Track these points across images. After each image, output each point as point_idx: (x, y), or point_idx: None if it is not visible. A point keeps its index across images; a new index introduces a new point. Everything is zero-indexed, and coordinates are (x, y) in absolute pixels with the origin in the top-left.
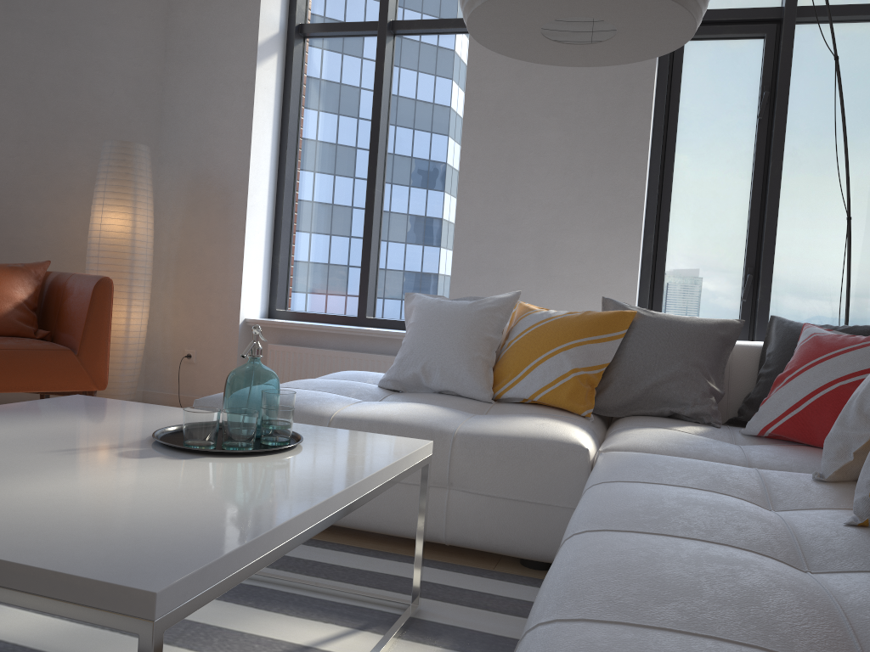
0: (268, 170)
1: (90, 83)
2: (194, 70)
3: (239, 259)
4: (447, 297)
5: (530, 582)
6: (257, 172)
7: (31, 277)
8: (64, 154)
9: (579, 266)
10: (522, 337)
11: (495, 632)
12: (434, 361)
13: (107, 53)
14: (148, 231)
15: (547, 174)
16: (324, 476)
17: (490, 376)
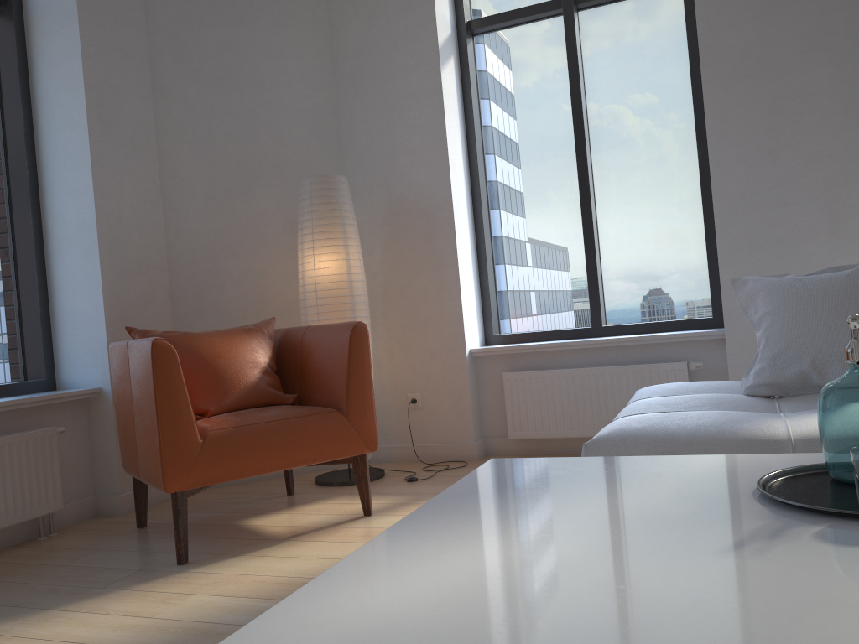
0: (463, 183)
1: (267, 124)
2: (371, 90)
3: (454, 284)
4: (692, 288)
5: None
6: (456, 187)
7: (265, 337)
8: (252, 203)
9: None
10: None
11: None
12: (827, 351)
13: (278, 89)
14: (361, 269)
15: (822, 120)
16: None
17: None
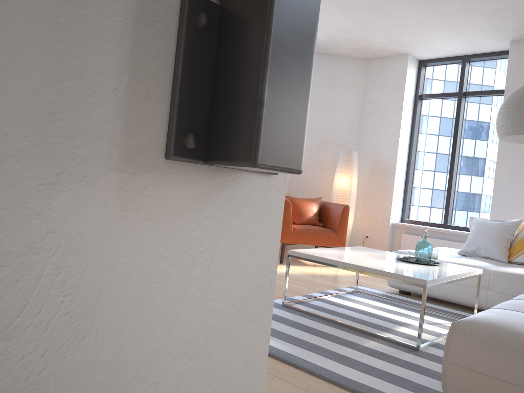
0: (403, 158)
1: (333, 126)
2: (374, 118)
3: (390, 197)
4: (488, 217)
5: None
6: (399, 160)
7: (317, 203)
8: (322, 154)
9: None
10: (522, 238)
11: None
12: (482, 245)
13: (340, 113)
14: (355, 185)
15: None
16: (450, 271)
17: (507, 252)
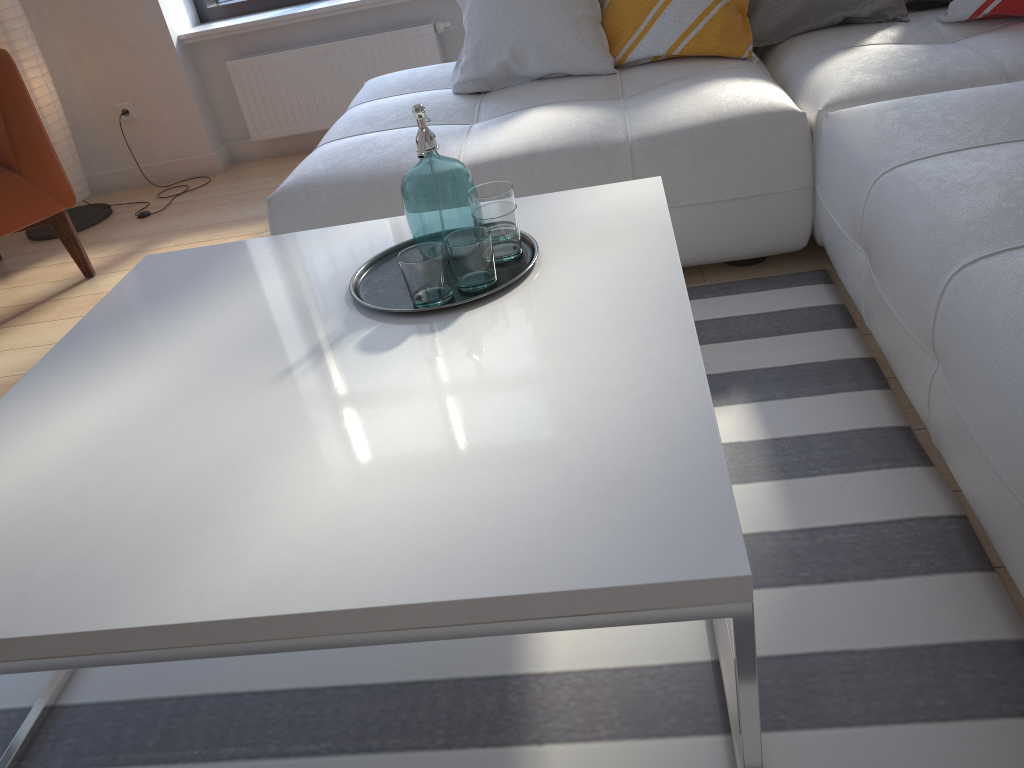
0: None
1: None
2: None
3: None
4: None
5: (760, 286)
6: None
7: None
8: None
9: None
10: None
11: (778, 363)
12: (524, 39)
13: None
14: None
15: None
16: (637, 293)
17: (602, 37)
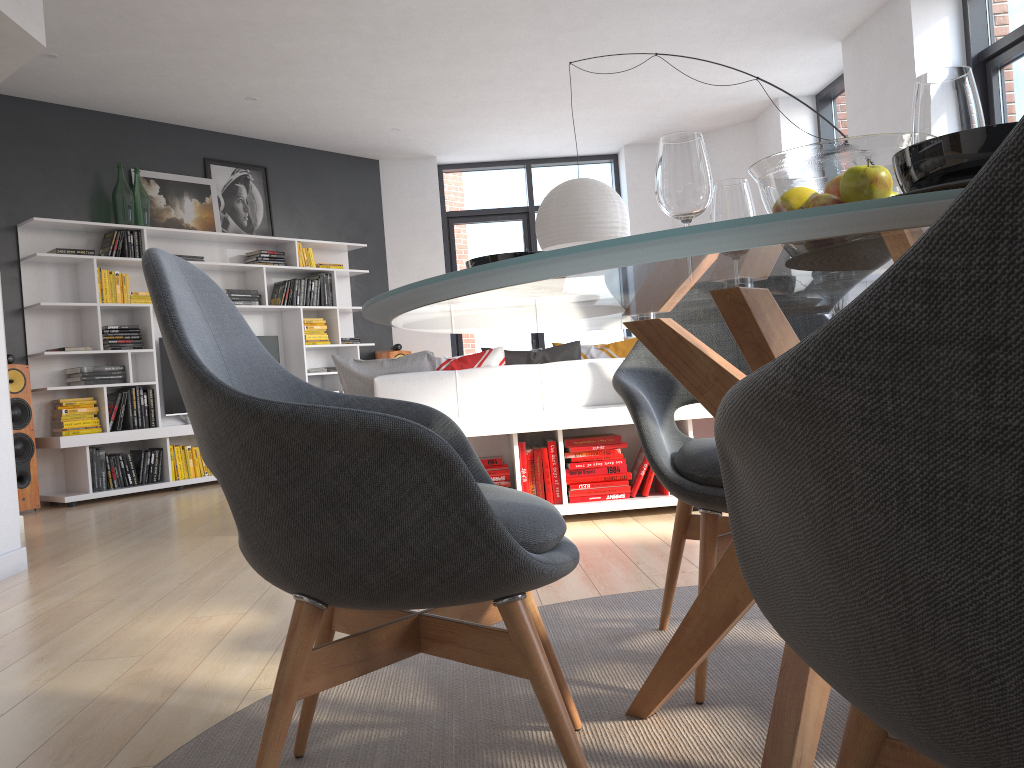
0: None
1: None
2: None
3: None
4: None
5: None
6: None
7: None
8: None
9: None
10: None
11: None
12: None
13: None
14: None
15: None
16: None
17: None
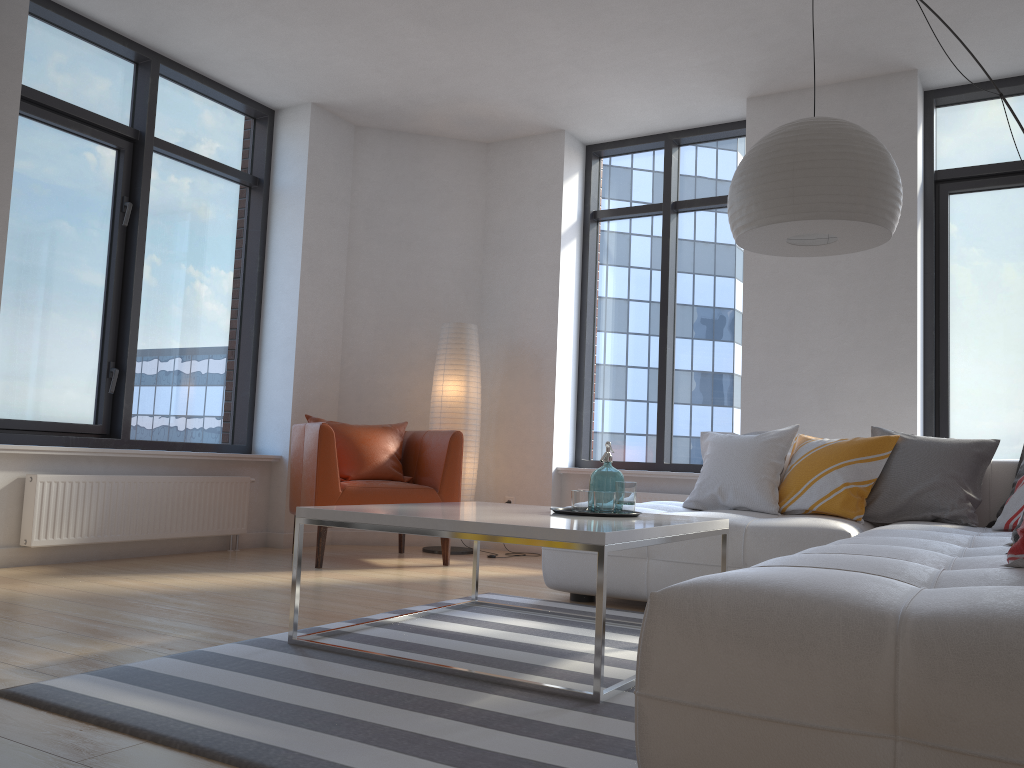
0: (571, 337)
1: (427, 277)
2: (508, 259)
3: (550, 415)
4: None
5: None
6: (563, 340)
7: (397, 434)
8: (407, 335)
9: (859, 405)
10: (800, 461)
11: None
12: (728, 483)
13: (439, 252)
14: (477, 394)
15: (823, 325)
16: (661, 522)
17: (776, 494)
